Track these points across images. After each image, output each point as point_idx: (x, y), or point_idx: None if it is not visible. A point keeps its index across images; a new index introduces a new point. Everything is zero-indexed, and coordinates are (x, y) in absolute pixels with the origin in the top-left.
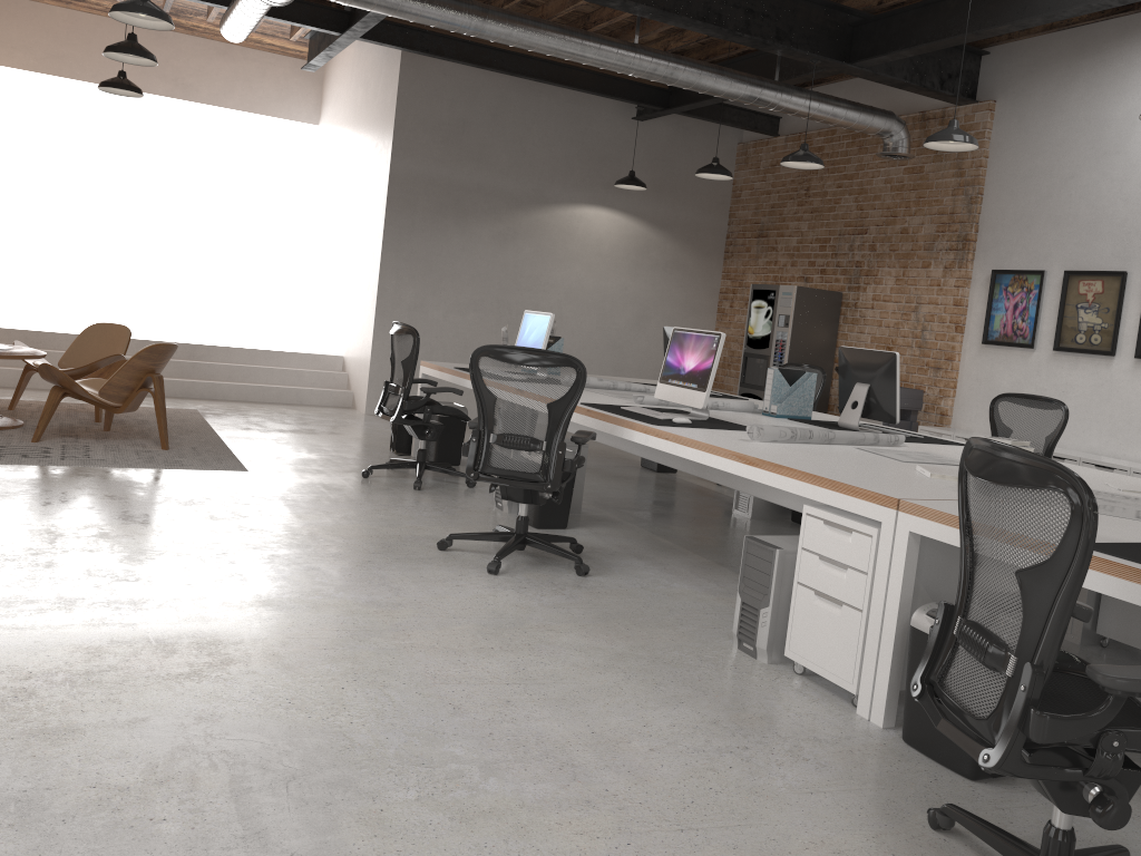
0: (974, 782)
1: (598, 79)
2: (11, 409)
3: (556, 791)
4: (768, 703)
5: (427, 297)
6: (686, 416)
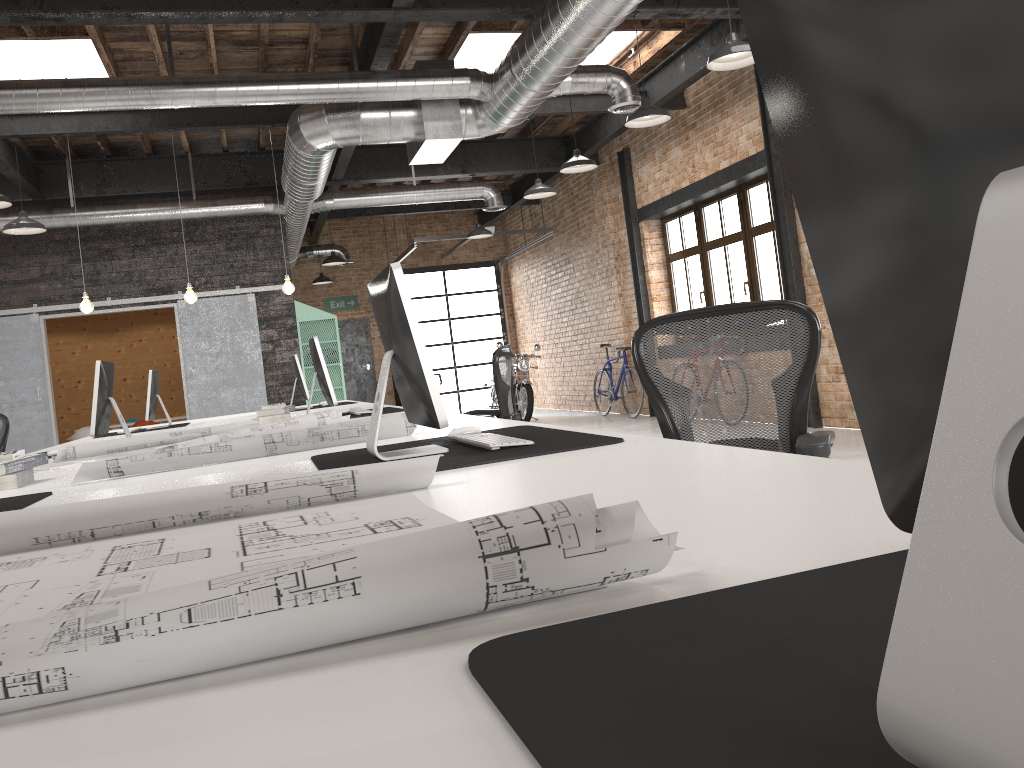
0: None
1: None
2: None
3: None
4: None
5: None
6: (409, 450)
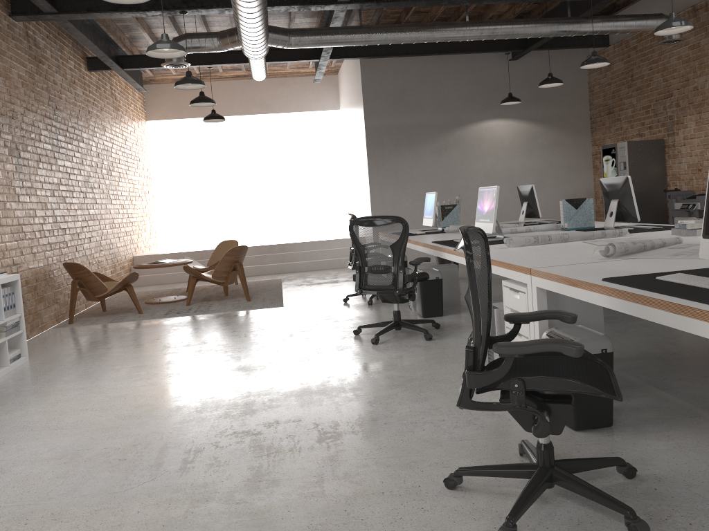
0: (576, 432)
1: (477, 43)
2: (187, 291)
3: (314, 444)
4: (480, 398)
5: (399, 194)
6: (490, 239)
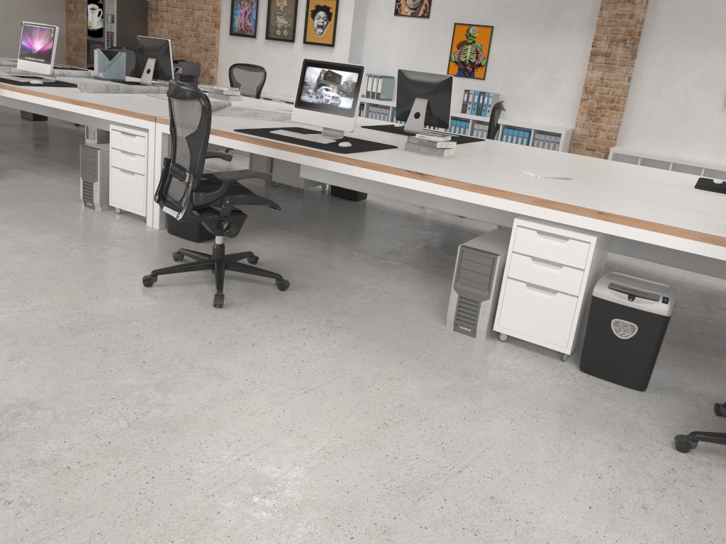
0: (198, 243)
1: None
2: None
3: None
4: (100, 227)
5: None
6: (41, 80)
